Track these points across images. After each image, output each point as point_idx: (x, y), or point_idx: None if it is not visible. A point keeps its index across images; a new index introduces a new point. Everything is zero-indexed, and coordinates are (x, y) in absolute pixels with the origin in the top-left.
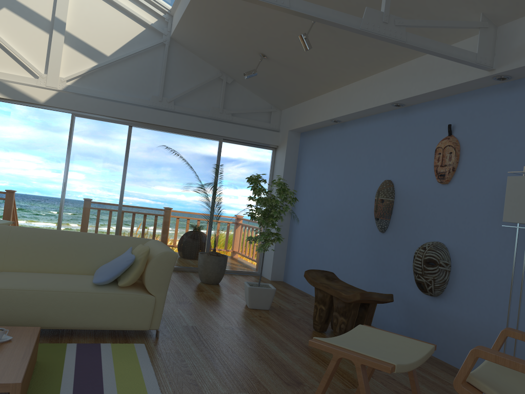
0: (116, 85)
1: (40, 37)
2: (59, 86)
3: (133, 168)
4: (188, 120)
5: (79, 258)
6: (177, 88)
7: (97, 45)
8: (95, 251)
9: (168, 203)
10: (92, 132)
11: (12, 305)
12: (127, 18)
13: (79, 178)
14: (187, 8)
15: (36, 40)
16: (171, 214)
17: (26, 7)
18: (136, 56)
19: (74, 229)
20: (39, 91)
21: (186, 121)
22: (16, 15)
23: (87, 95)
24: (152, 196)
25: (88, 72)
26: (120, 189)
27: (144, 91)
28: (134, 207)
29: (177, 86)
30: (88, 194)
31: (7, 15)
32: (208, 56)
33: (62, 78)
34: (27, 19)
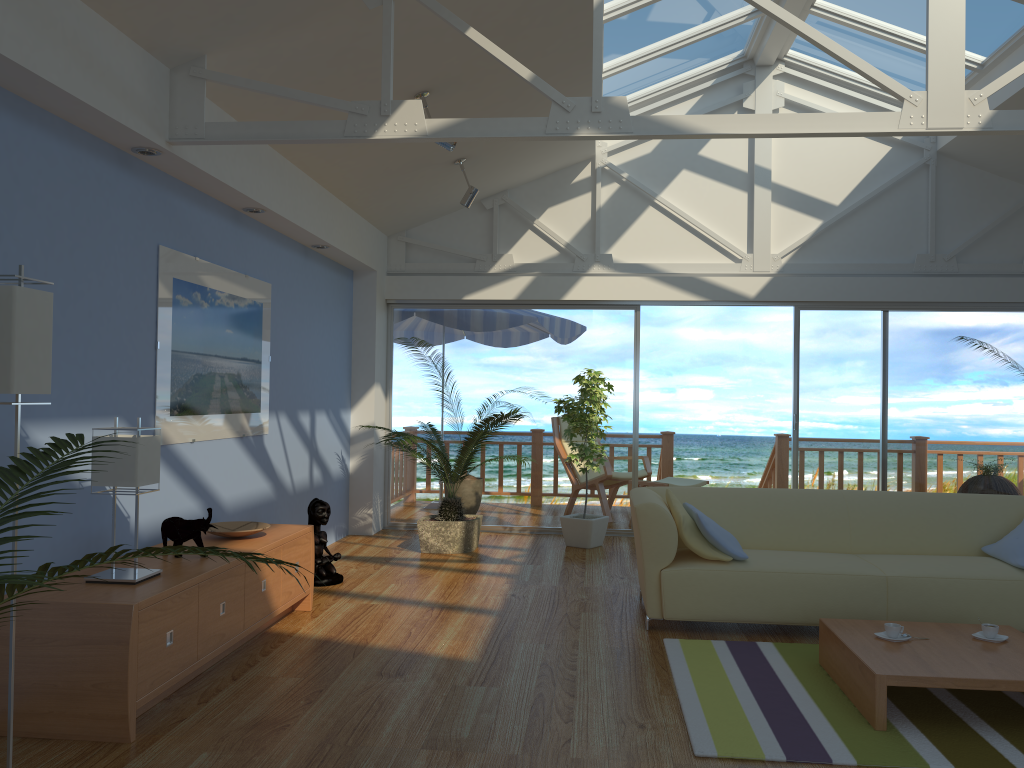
0: (854, 250)
1: (735, 200)
2: (771, 269)
3: (898, 379)
4: (986, 285)
5: (950, 531)
6: (956, 234)
7: (818, 193)
8: (969, 520)
9: (965, 432)
10: (826, 330)
11: (923, 598)
12: (860, 138)
13: (815, 405)
14: (1000, 106)
15: (730, 205)
16: (973, 450)
17: (712, 161)
18: (881, 196)
19: (816, 486)
20: (746, 281)
21: (983, 288)
22: (699, 175)
23: (814, 273)
24: (935, 423)
25: (810, 237)
26: (881, 416)
27: (901, 249)
28: (907, 444)
29: (956, 230)
30: (832, 429)
31: (688, 179)
32: (1015, 168)
33: (775, 254)
34: (715, 177)
